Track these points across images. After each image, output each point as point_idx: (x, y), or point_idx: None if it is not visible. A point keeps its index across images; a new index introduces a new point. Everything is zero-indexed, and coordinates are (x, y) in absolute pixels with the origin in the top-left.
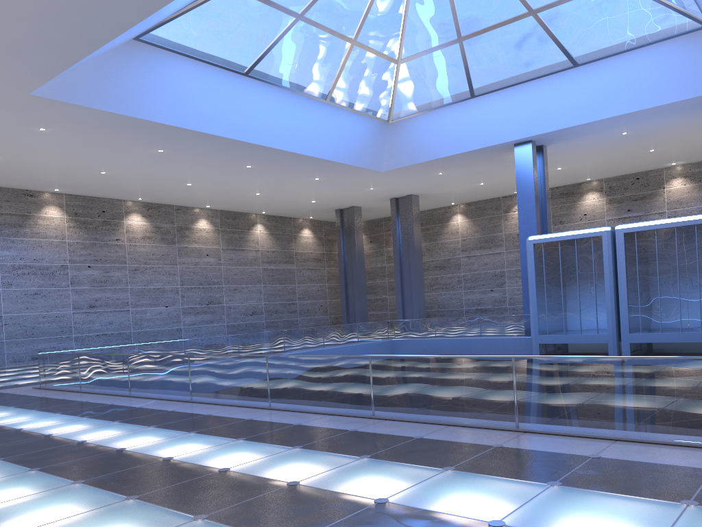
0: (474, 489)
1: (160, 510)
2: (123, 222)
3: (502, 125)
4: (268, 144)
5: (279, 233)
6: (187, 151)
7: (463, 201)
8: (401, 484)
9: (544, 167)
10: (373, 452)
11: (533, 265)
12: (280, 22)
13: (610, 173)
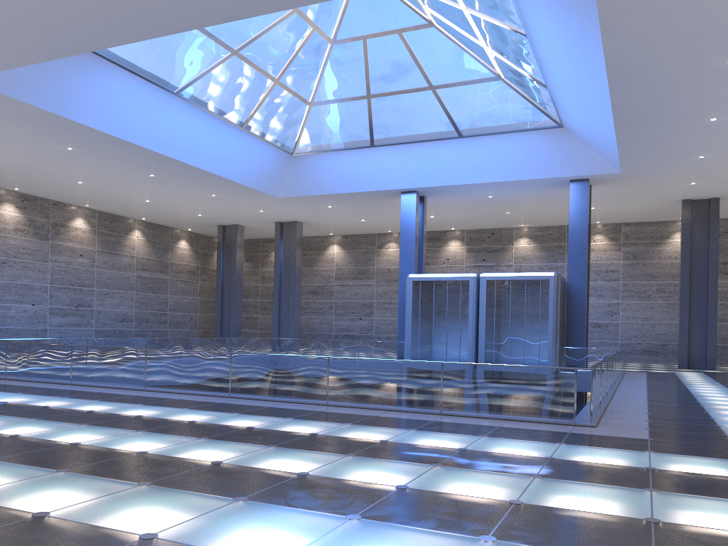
0: (437, 437)
1: (236, 443)
2: None
3: (394, 174)
4: (181, 159)
5: (156, 241)
6: (97, 153)
7: (341, 233)
8: (388, 435)
9: (424, 215)
10: (351, 421)
11: (410, 299)
12: (217, 54)
13: (471, 226)
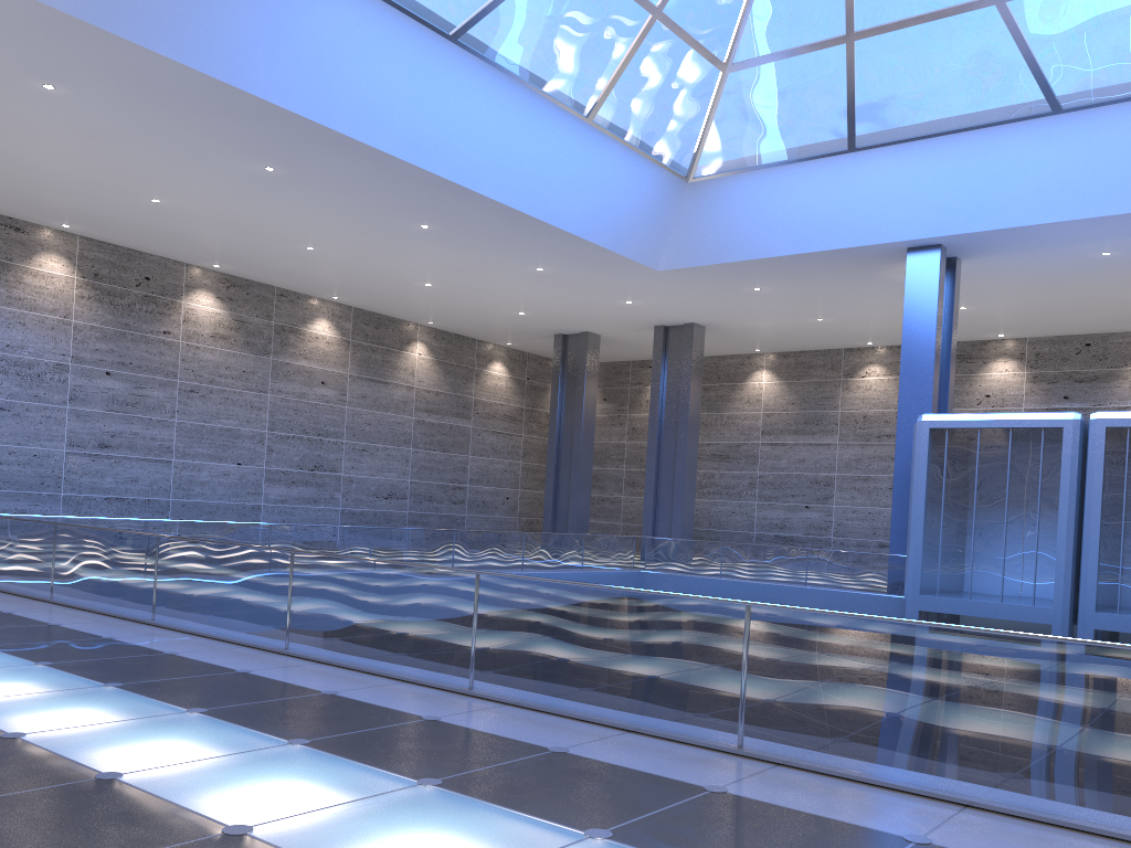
0: None
1: None
2: (180, 303)
3: (896, 209)
4: (470, 184)
5: (451, 363)
6: (318, 178)
7: (775, 348)
8: None
9: (954, 296)
10: None
11: (924, 467)
12: None
13: (1042, 330)
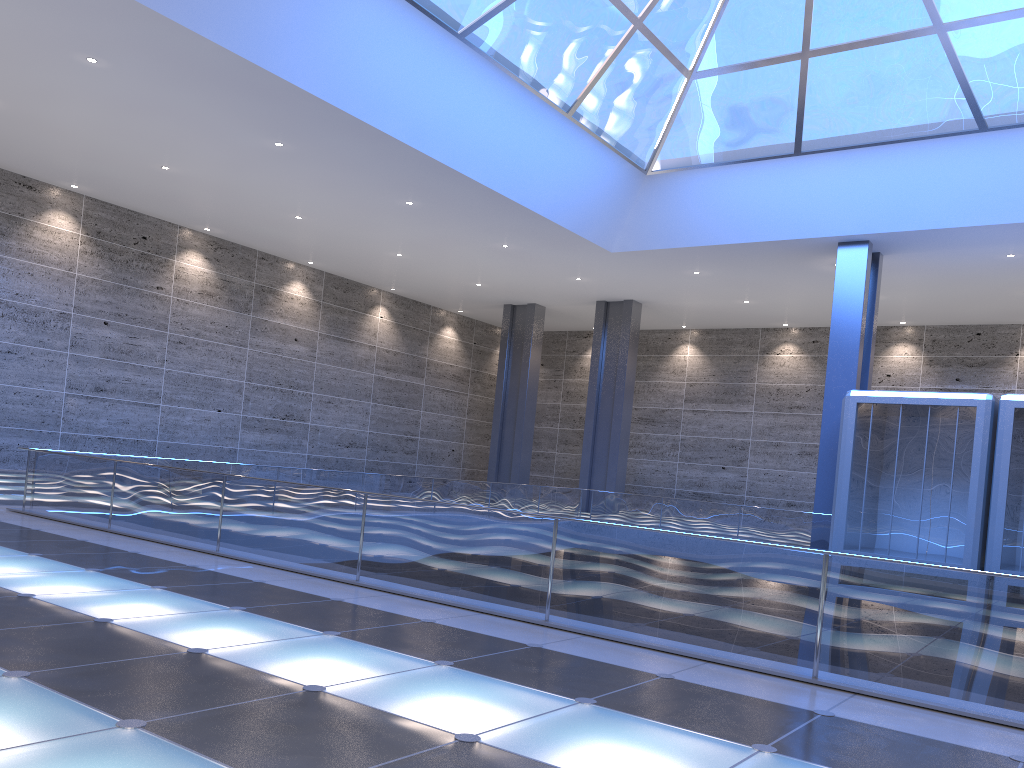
0: None
1: None
2: (172, 262)
3: (832, 208)
4: (460, 167)
5: (409, 327)
6: (322, 155)
7: (700, 325)
8: None
9: (877, 286)
10: None
11: (851, 437)
12: None
13: (940, 319)
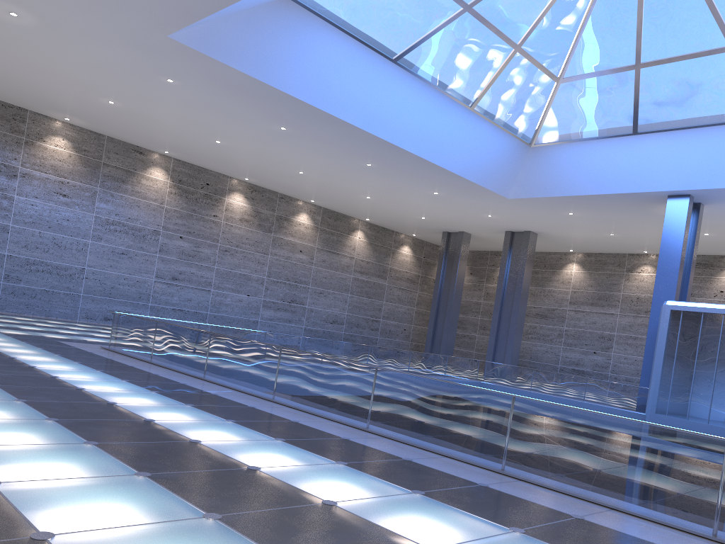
0: None
1: None
2: (224, 199)
3: (661, 171)
4: (397, 143)
5: (378, 244)
6: (310, 135)
7: (583, 250)
8: None
9: (697, 227)
10: (525, 525)
11: (665, 334)
12: (445, 10)
13: None
